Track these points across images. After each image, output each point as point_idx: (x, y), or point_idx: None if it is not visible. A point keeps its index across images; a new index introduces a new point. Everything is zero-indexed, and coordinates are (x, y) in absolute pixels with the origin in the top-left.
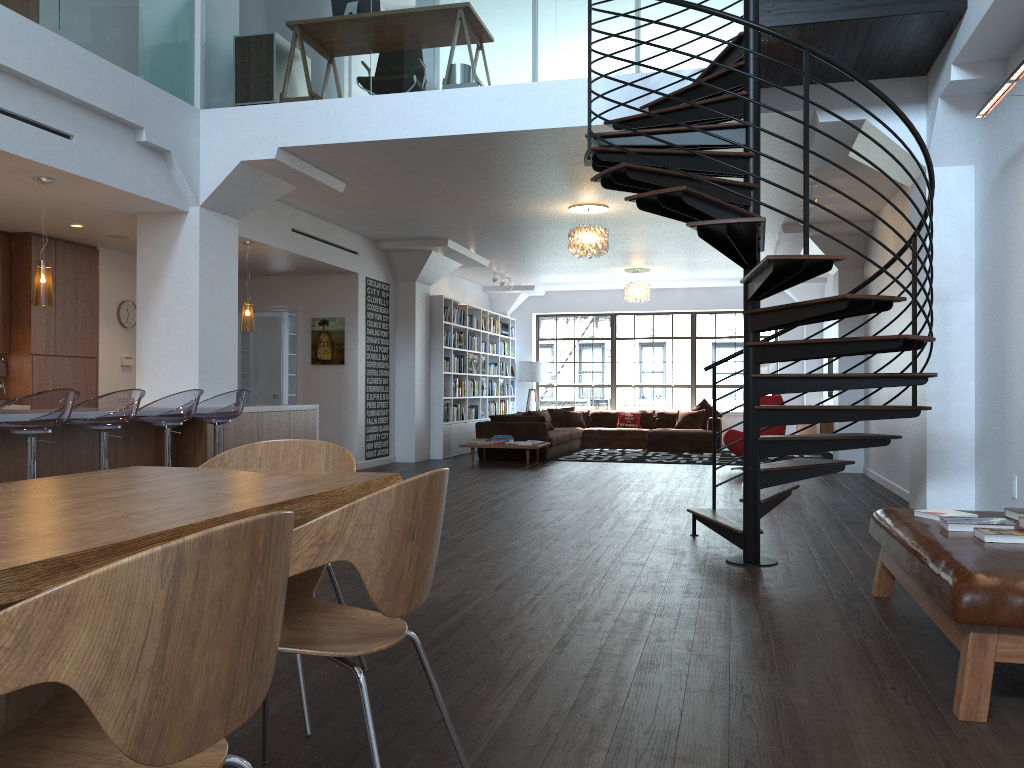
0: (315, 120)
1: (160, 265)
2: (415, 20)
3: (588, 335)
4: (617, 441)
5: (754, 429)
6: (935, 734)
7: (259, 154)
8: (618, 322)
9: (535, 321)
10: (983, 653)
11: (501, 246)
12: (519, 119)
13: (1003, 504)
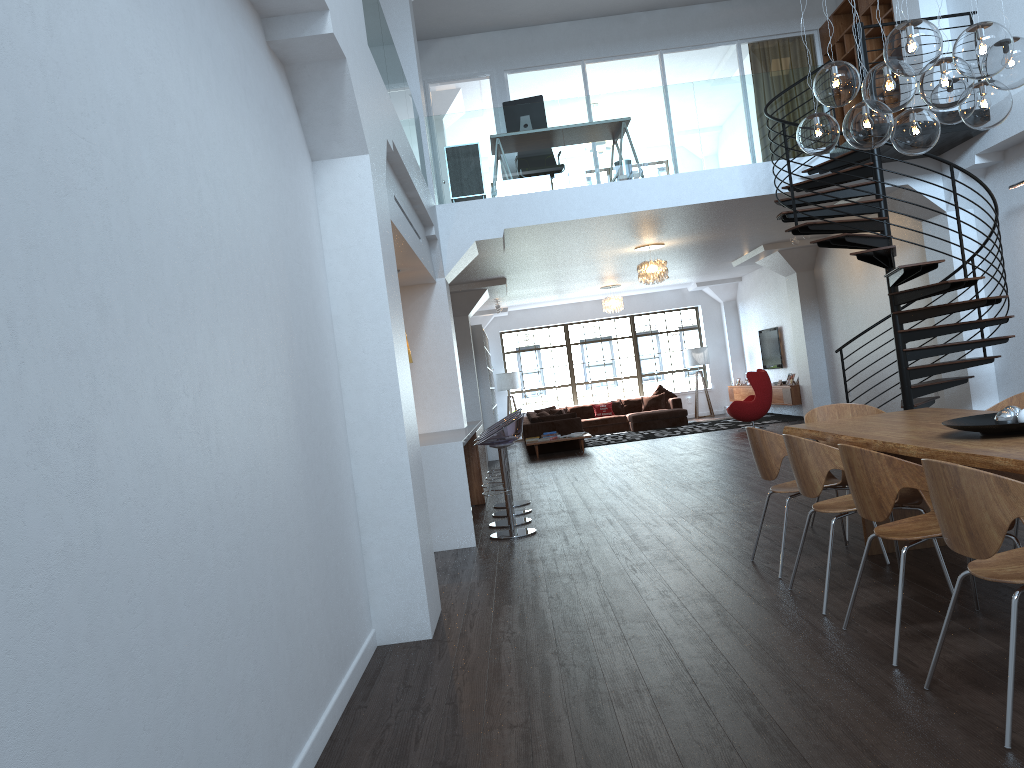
0: (531, 207)
1: (417, 325)
2: (596, 132)
3: (546, 344)
4: (602, 428)
5: (908, 382)
6: None
7: (489, 235)
8: (570, 330)
9: (500, 338)
10: None
11: (537, 279)
12: (684, 197)
13: None
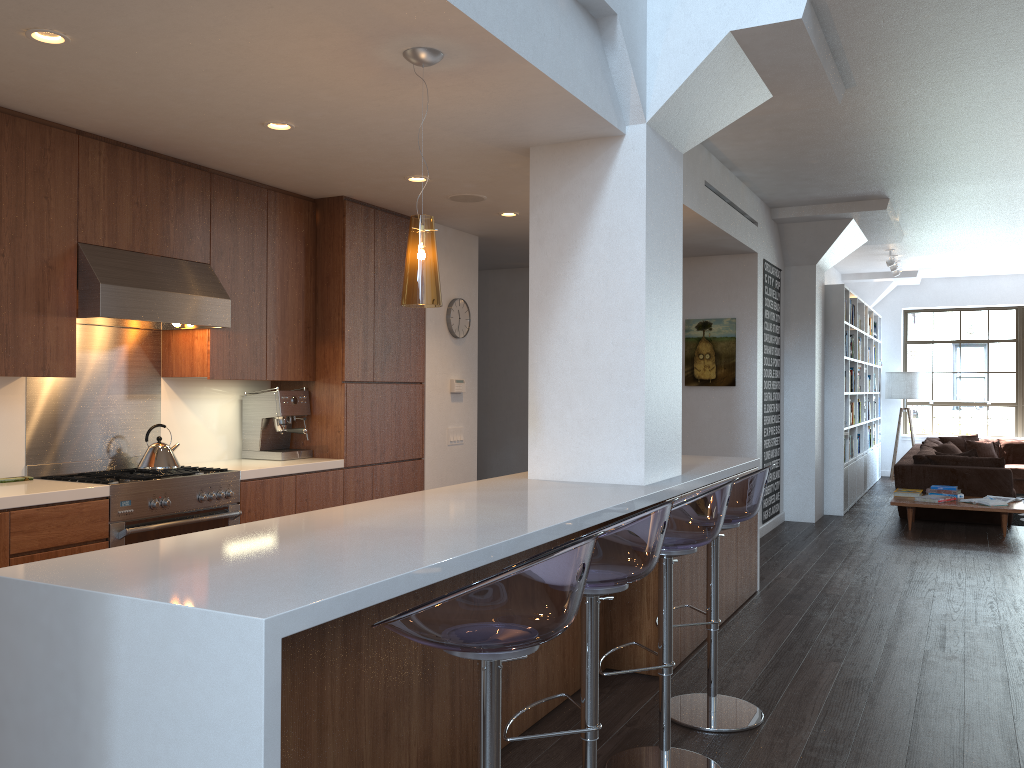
0: None
1: (571, 232)
2: None
3: (980, 336)
4: None
5: None
6: None
7: (767, 14)
8: None
9: (902, 318)
10: None
11: (956, 208)
12: None
13: None
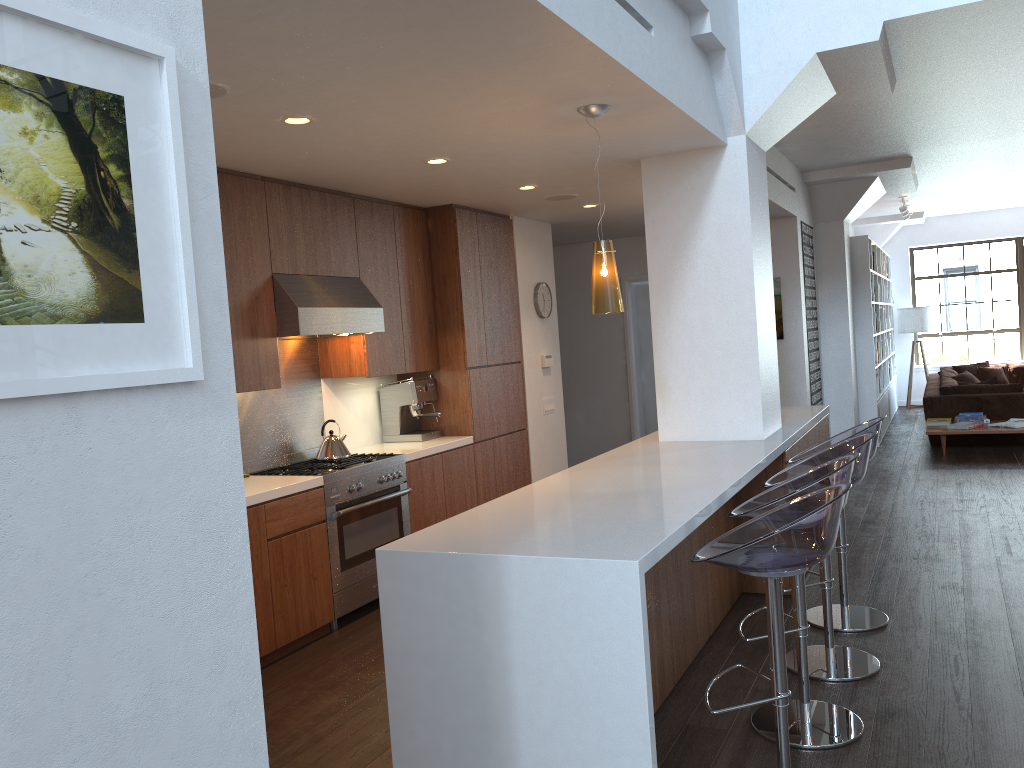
0: None
1: (684, 231)
2: None
3: (983, 268)
4: None
5: None
6: None
7: (848, 37)
8: None
9: (909, 256)
10: None
11: (971, 160)
12: None
13: None
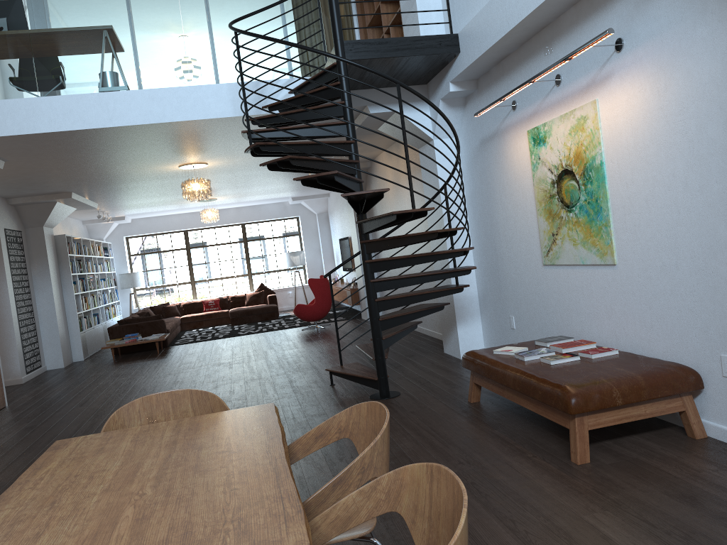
0: None
1: None
2: (70, 38)
3: (169, 248)
4: (207, 322)
5: (376, 314)
6: (576, 476)
7: None
8: (190, 236)
9: (126, 242)
10: (583, 427)
11: (113, 193)
12: (168, 114)
13: (505, 332)
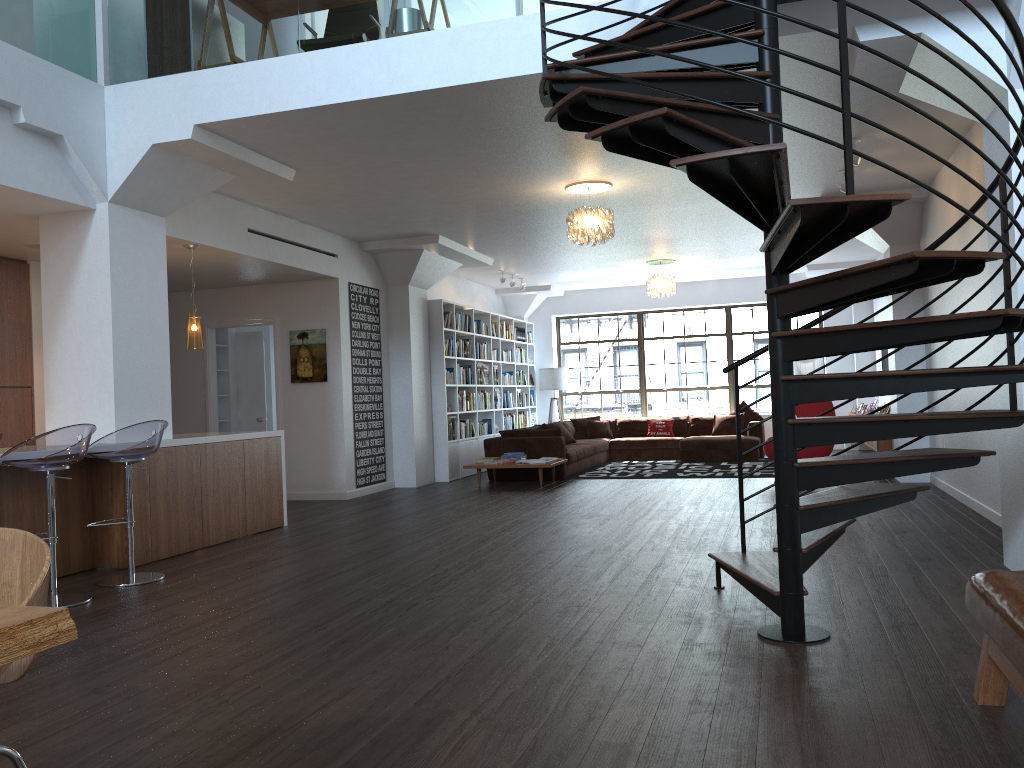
0: (235, 88)
1: (67, 275)
2: None
3: (613, 337)
4: (648, 452)
5: (789, 452)
6: None
7: (173, 134)
8: (645, 321)
9: (555, 324)
10: None
11: (501, 240)
12: (477, 68)
13: None
